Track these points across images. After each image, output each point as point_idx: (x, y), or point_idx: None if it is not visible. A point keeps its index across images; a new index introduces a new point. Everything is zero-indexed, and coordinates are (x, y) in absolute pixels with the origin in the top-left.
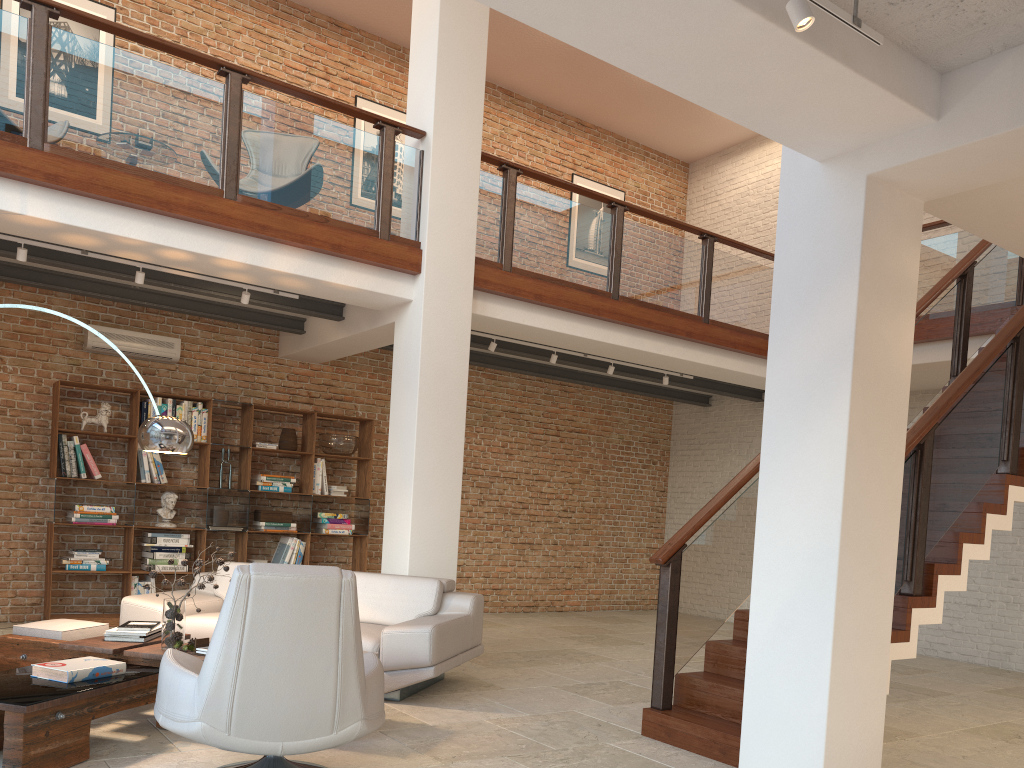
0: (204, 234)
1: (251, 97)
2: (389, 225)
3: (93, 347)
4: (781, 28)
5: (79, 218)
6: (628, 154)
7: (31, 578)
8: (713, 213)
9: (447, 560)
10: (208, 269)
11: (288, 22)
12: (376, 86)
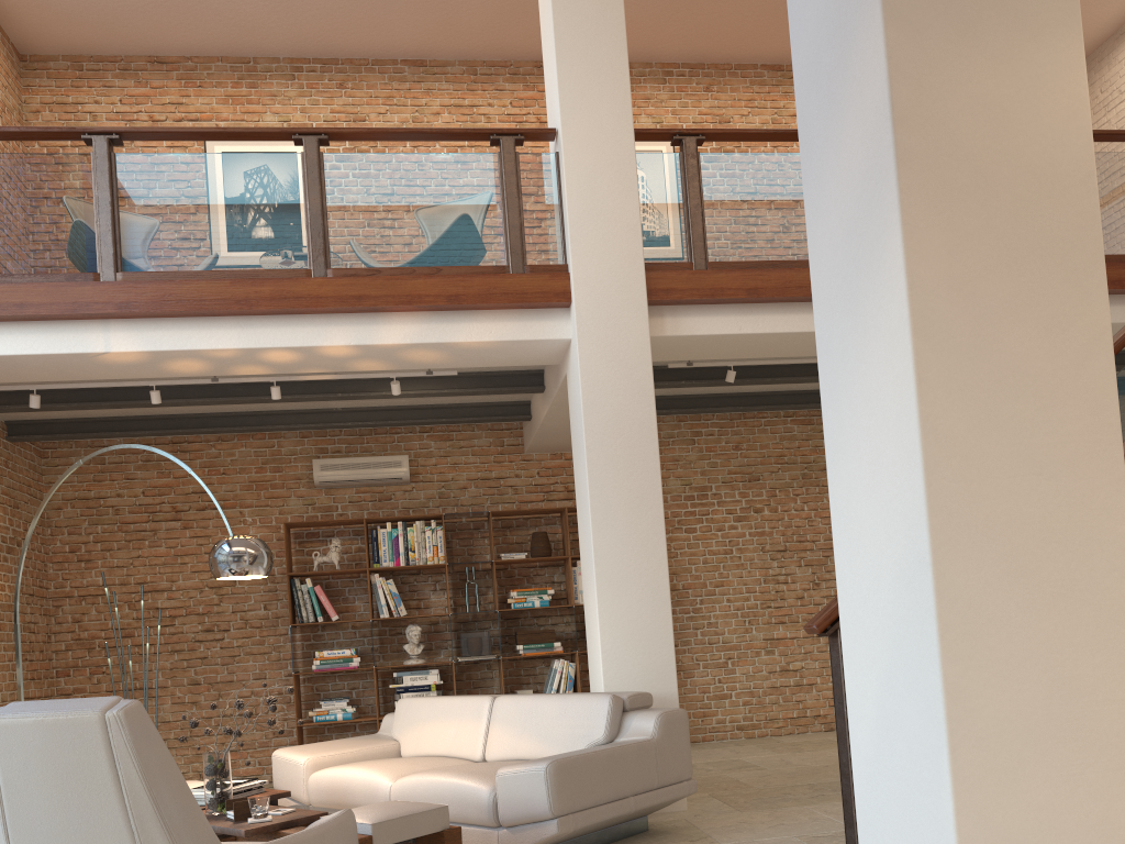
0: (299, 324)
1: (333, 157)
2: (522, 254)
3: (322, 482)
4: None
5: (163, 341)
6: None
7: (291, 734)
8: (1120, 120)
9: (660, 666)
10: (331, 364)
11: (489, 84)
12: None
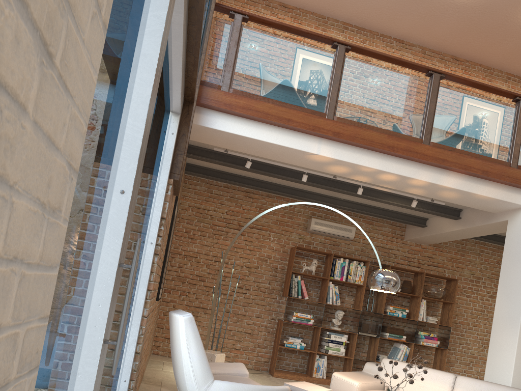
0: (408, 165)
1: (443, 87)
2: (518, 159)
3: (312, 230)
4: None
5: (344, 156)
6: None
7: (266, 348)
8: None
9: None
10: (401, 186)
11: (429, 60)
12: (475, 90)
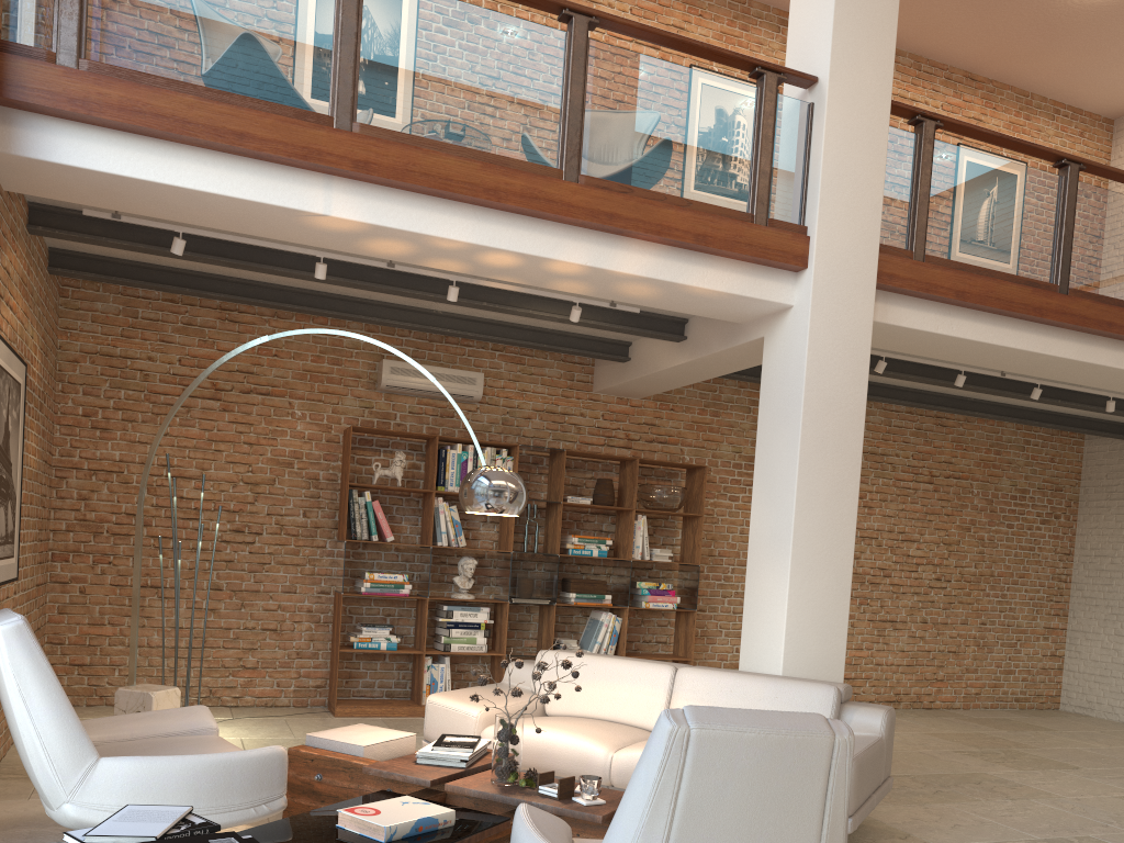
0: (537, 230)
1: (598, 47)
2: (767, 206)
3: (387, 386)
4: None
5: (390, 216)
6: (1032, 113)
7: (316, 656)
8: None
9: (832, 655)
10: (536, 277)
11: None
12: None
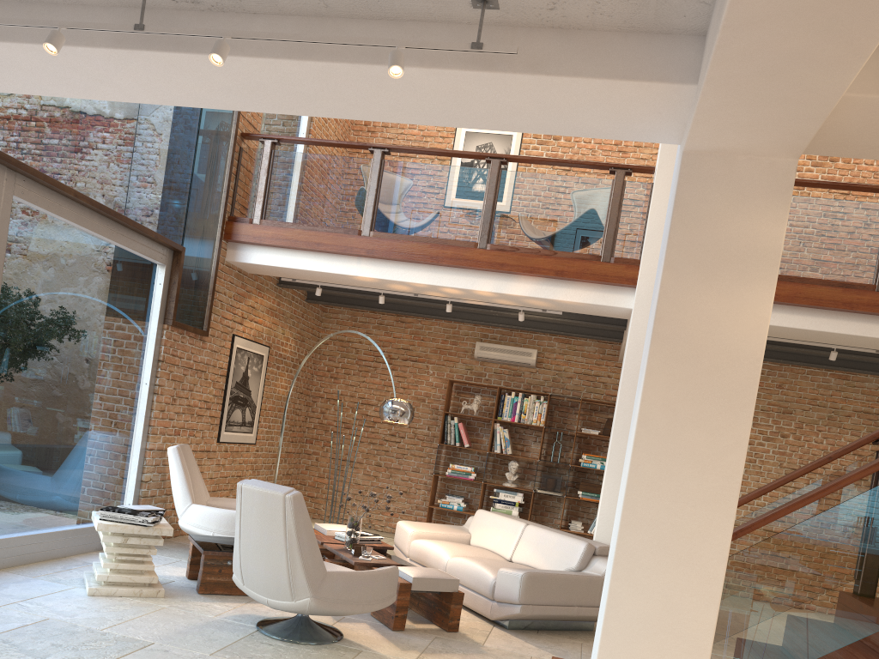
0: (464, 274)
1: (507, 173)
2: (611, 249)
3: (479, 357)
4: (444, 69)
5: (387, 274)
6: None
7: (426, 510)
8: None
9: None
10: (481, 298)
11: None
12: None
